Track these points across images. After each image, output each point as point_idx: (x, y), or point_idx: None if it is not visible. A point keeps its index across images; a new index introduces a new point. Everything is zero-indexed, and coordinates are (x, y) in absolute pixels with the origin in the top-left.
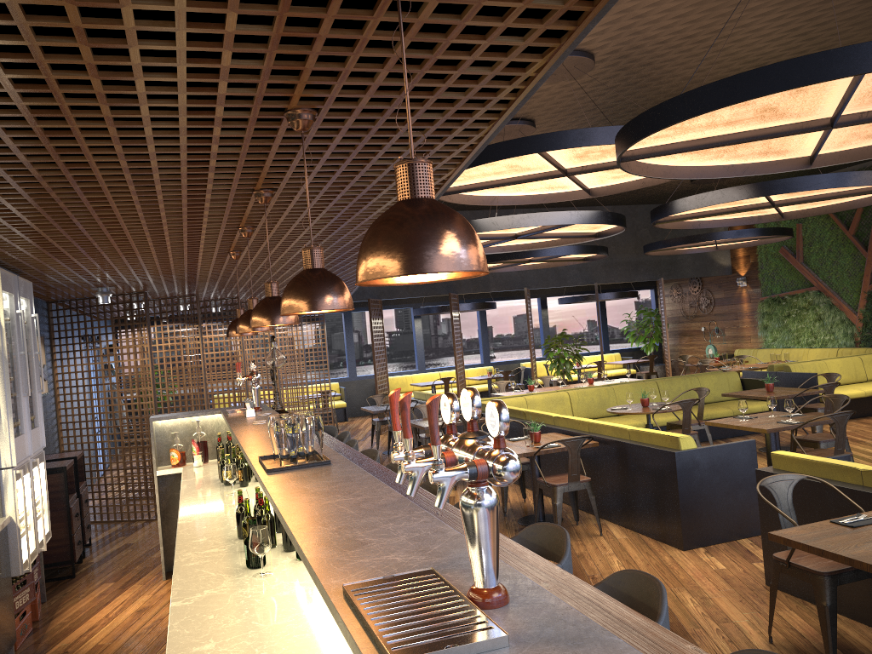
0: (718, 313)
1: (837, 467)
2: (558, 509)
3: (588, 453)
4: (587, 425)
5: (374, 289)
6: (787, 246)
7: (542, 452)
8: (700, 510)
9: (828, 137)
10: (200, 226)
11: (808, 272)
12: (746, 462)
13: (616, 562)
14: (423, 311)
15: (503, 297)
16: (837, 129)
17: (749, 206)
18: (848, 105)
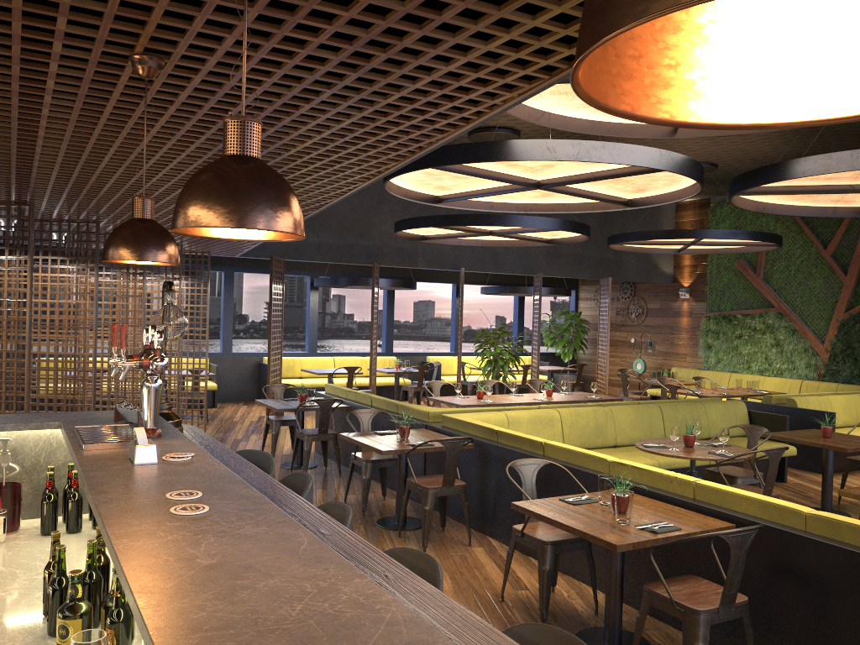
0: (650, 325)
1: None
2: None
3: None
4: (691, 487)
5: (276, 244)
6: (745, 259)
7: (658, 541)
8: None
9: None
10: None
11: (769, 290)
12: None
13: None
14: (330, 281)
15: (416, 278)
16: None
17: None
18: None
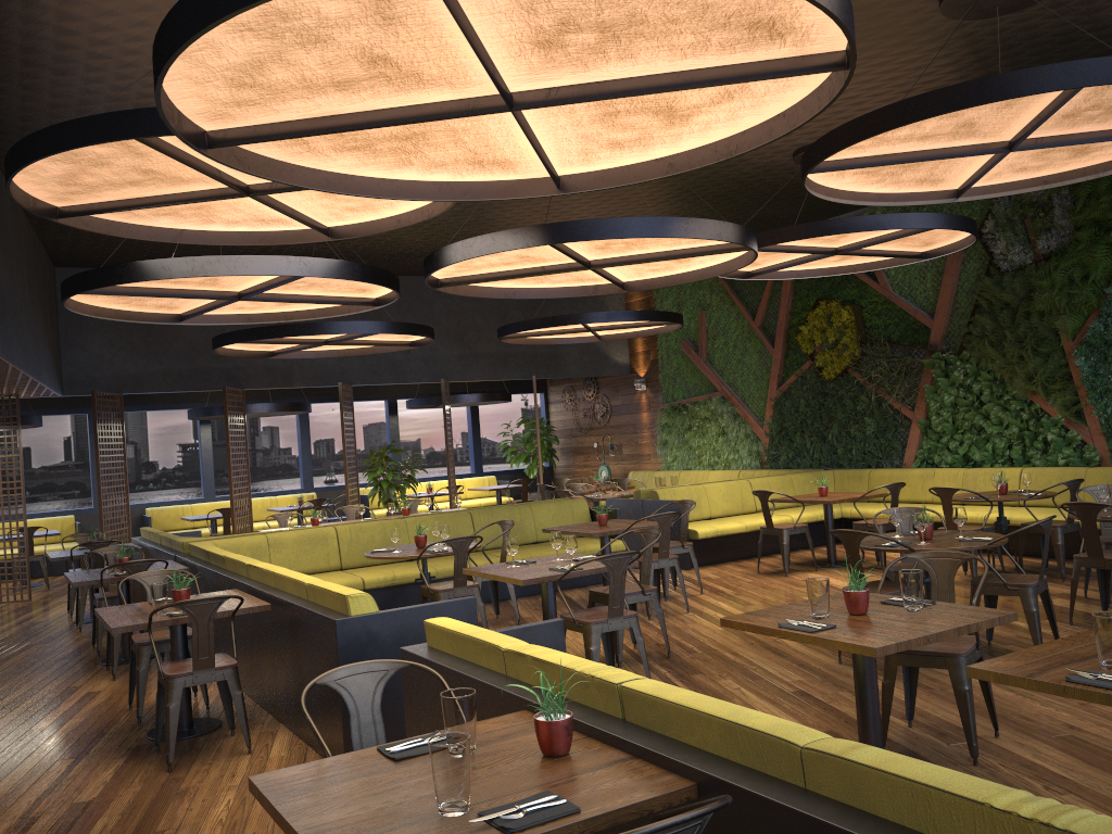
0: (615, 425)
1: (482, 644)
2: (172, 715)
3: (267, 621)
4: (273, 577)
5: (111, 378)
6: (690, 340)
7: (167, 623)
8: None
9: (549, 139)
10: None
11: (712, 372)
12: None
13: (226, 803)
14: (199, 413)
15: (335, 398)
16: (547, 122)
17: (560, 266)
18: (513, 68)
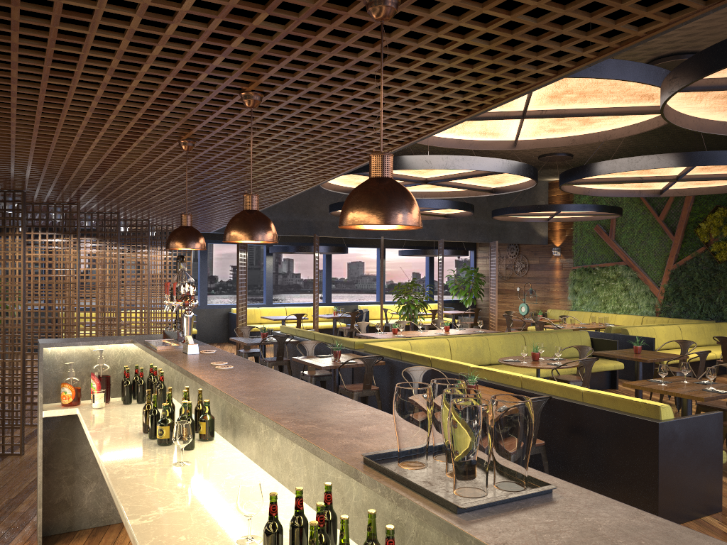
0: (531, 277)
1: None
2: None
3: None
4: (519, 380)
5: None
6: (601, 225)
7: None
8: (674, 486)
9: None
10: (194, 78)
11: (619, 248)
12: (714, 435)
13: None
14: (282, 249)
15: (348, 244)
16: None
17: (654, 177)
18: None
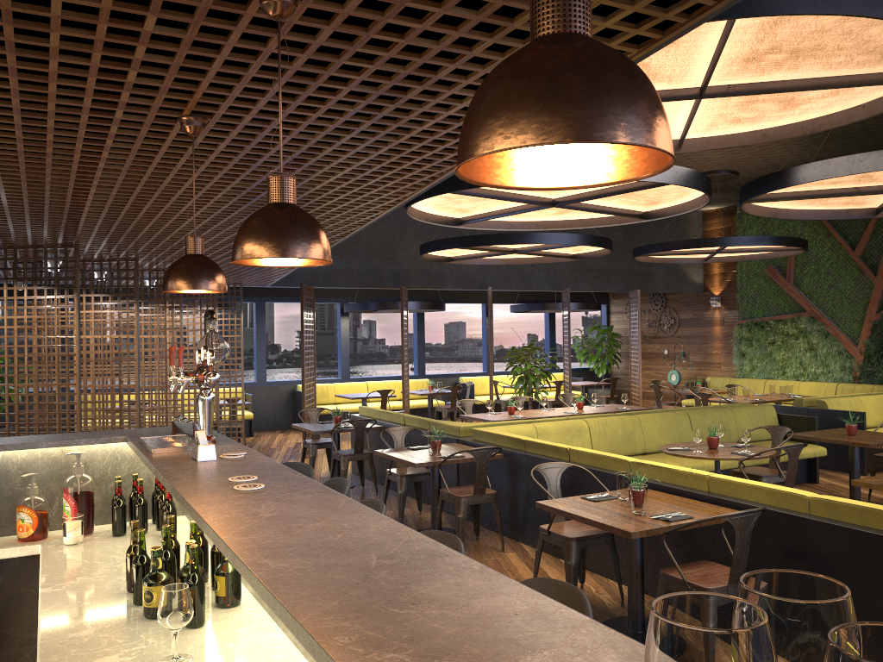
0: (683, 335)
1: None
2: None
3: (711, 526)
4: (705, 481)
5: (306, 273)
6: (774, 265)
7: (671, 529)
8: None
9: None
10: None
11: (800, 295)
12: None
13: None
14: (360, 306)
15: (445, 299)
16: None
17: (876, 188)
18: None
